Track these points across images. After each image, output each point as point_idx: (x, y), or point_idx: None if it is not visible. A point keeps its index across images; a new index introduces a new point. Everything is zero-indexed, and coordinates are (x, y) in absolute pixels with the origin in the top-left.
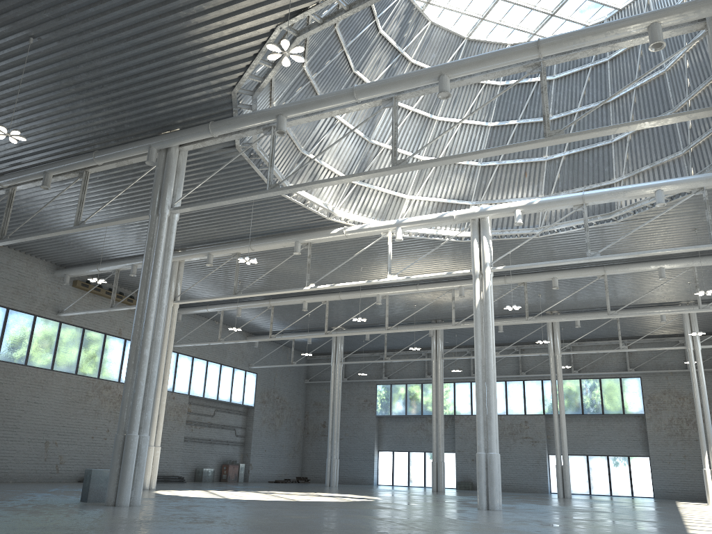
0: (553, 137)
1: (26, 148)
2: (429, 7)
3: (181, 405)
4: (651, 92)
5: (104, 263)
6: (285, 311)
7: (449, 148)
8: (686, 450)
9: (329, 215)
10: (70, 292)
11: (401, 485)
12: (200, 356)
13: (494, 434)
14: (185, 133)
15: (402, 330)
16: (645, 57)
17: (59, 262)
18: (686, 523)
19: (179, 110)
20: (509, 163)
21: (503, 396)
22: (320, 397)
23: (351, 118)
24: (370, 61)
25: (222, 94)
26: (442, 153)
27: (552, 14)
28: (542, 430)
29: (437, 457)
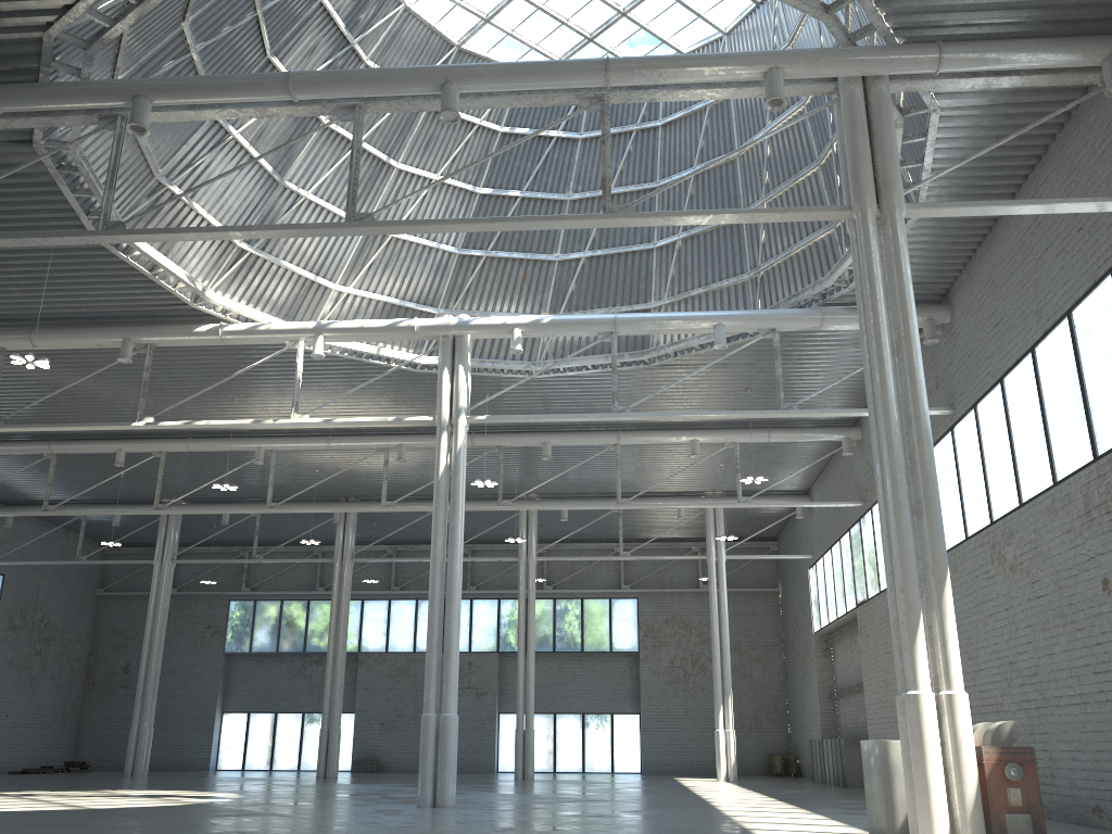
0: (616, 214)
1: None
2: None
3: None
4: (714, 183)
5: None
6: (77, 464)
7: (412, 217)
8: (689, 704)
9: (196, 299)
10: None
11: (258, 769)
12: None
13: (453, 683)
14: None
15: (297, 510)
16: (712, 130)
17: None
18: (726, 813)
19: None
20: (502, 256)
21: None
22: (123, 620)
23: (254, 137)
24: (299, 46)
25: (23, 35)
26: None
27: (590, 38)
28: (493, 676)
29: (330, 722)
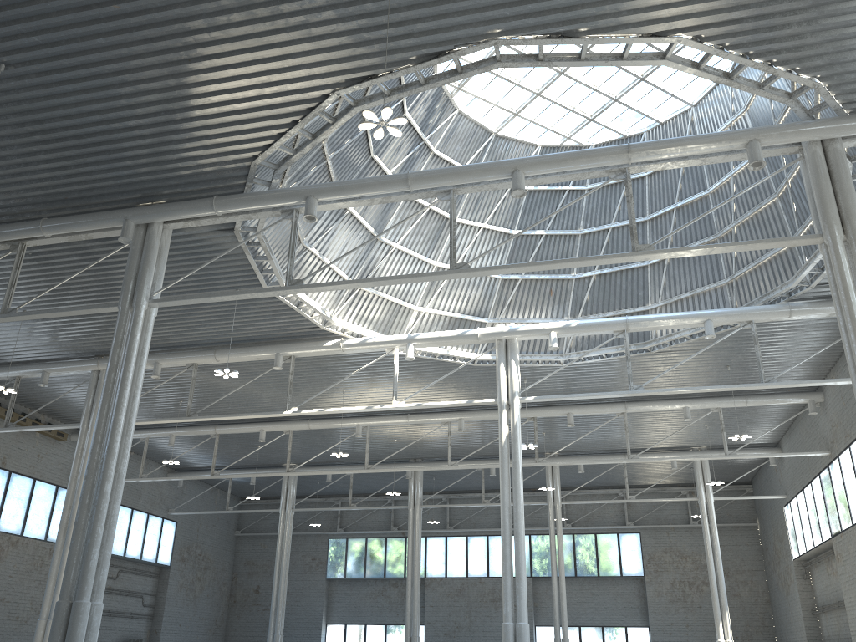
0: (643, 252)
1: None
2: (459, 94)
3: None
4: (692, 214)
5: (1, 367)
6: (229, 441)
7: (467, 255)
8: (689, 619)
9: (325, 323)
10: None
11: None
12: None
13: (524, 599)
14: (178, 206)
15: (387, 470)
16: (687, 176)
17: None
18: None
19: (173, 178)
20: (533, 277)
21: (484, 554)
22: (254, 554)
23: (362, 209)
24: (391, 146)
25: (238, 164)
26: (459, 260)
27: (591, 118)
28: (529, 596)
29: (411, 631)
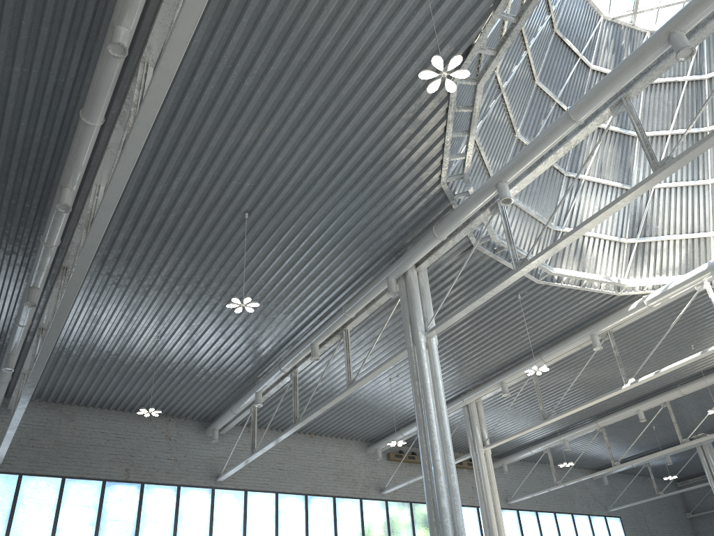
0: None
1: (290, 327)
2: (639, 18)
3: None
4: None
5: (406, 427)
6: (622, 430)
7: None
8: None
9: (618, 289)
10: (387, 466)
11: None
12: (544, 508)
13: None
14: (413, 249)
15: None
16: None
17: (368, 438)
18: None
19: (400, 229)
20: None
21: None
22: None
23: (597, 171)
24: None
25: (433, 191)
26: None
27: None
28: None
29: None
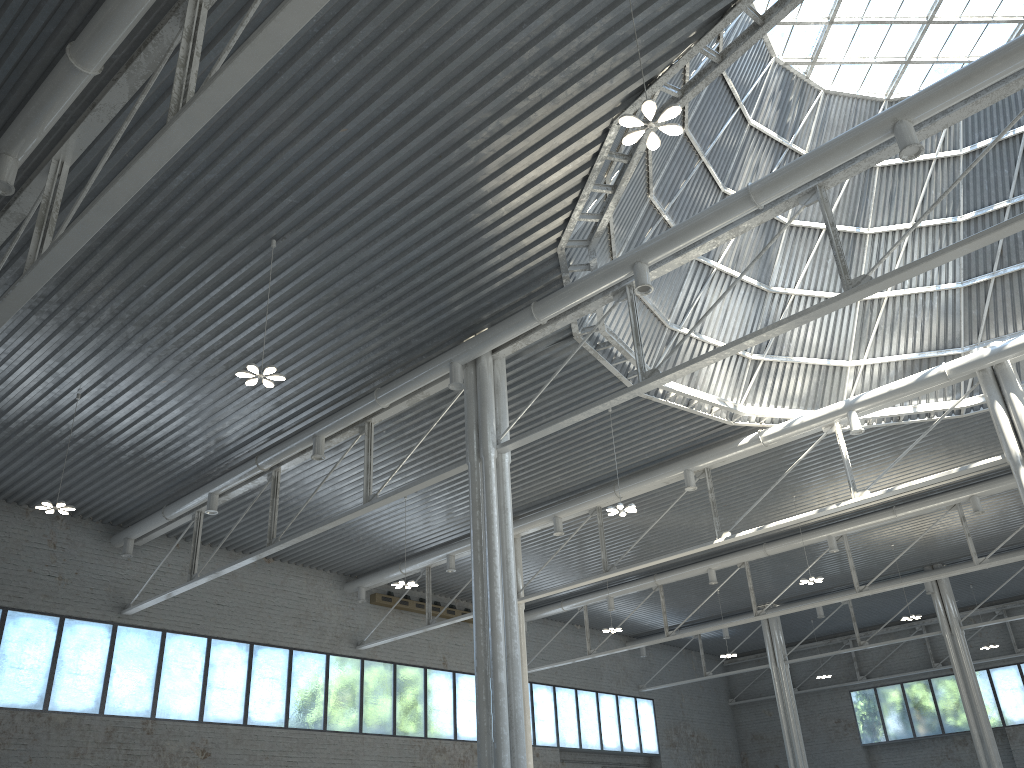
0: None
1: (286, 407)
2: (816, 70)
3: (551, 764)
4: None
5: (408, 561)
6: (679, 591)
7: None
8: None
9: (731, 417)
10: (368, 612)
11: None
12: (564, 683)
13: None
14: (498, 329)
15: (887, 588)
16: None
17: (348, 571)
18: None
19: (483, 299)
20: (1012, 270)
21: None
22: (759, 725)
23: (733, 261)
24: (744, 170)
25: (544, 256)
26: None
27: None
28: None
29: None
